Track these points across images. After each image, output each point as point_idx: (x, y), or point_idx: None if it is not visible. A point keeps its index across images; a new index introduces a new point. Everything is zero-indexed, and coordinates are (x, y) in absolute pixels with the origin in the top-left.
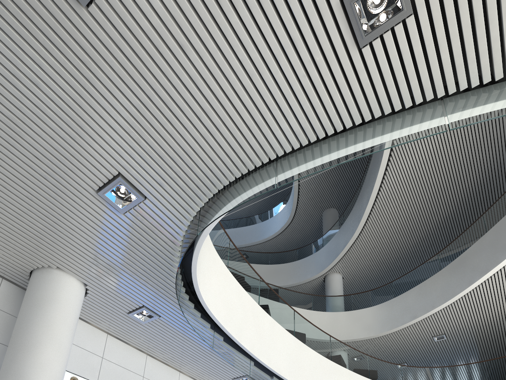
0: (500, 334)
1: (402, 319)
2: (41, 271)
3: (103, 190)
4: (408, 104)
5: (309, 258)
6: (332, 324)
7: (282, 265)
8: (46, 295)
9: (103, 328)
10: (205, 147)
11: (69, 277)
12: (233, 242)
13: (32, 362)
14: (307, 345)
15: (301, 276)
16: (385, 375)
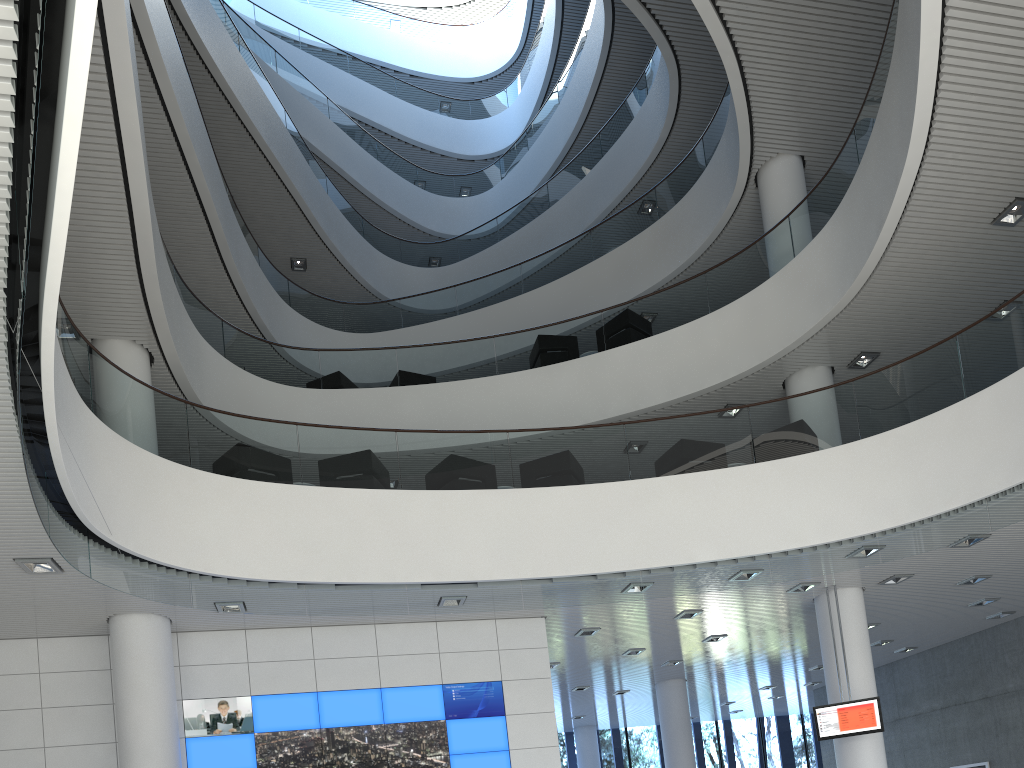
0: None
1: (867, 239)
2: (110, 623)
3: (26, 571)
4: (12, 422)
5: (718, 154)
6: (751, 326)
7: (679, 208)
8: (118, 649)
9: (232, 628)
10: (6, 520)
11: (130, 616)
12: (609, 195)
13: (127, 726)
14: (555, 482)
15: (713, 215)
16: (806, 429)
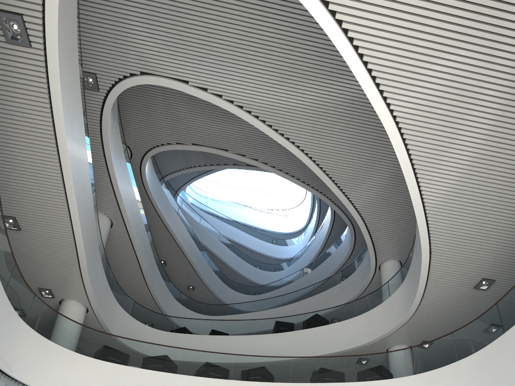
0: None
1: (414, 290)
2: None
3: None
4: None
5: (365, 258)
6: (369, 324)
7: (350, 278)
8: None
9: None
10: None
11: None
12: (327, 273)
13: None
14: (252, 379)
15: (362, 281)
16: (381, 369)
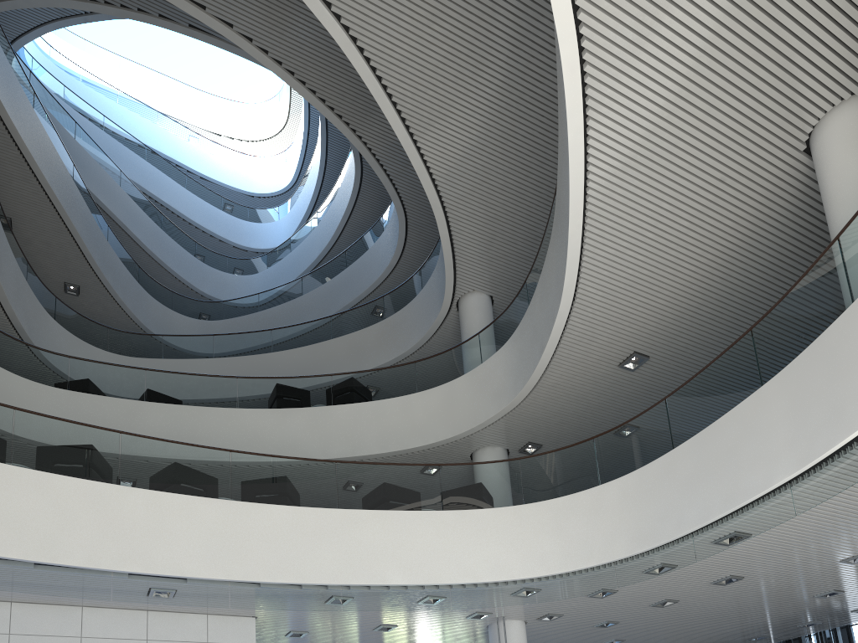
0: (759, 305)
1: (533, 358)
2: None
3: None
4: None
5: (431, 282)
6: (448, 408)
7: (401, 314)
8: None
9: None
10: None
11: None
12: (349, 296)
13: None
14: (270, 500)
15: (425, 324)
16: (483, 490)
